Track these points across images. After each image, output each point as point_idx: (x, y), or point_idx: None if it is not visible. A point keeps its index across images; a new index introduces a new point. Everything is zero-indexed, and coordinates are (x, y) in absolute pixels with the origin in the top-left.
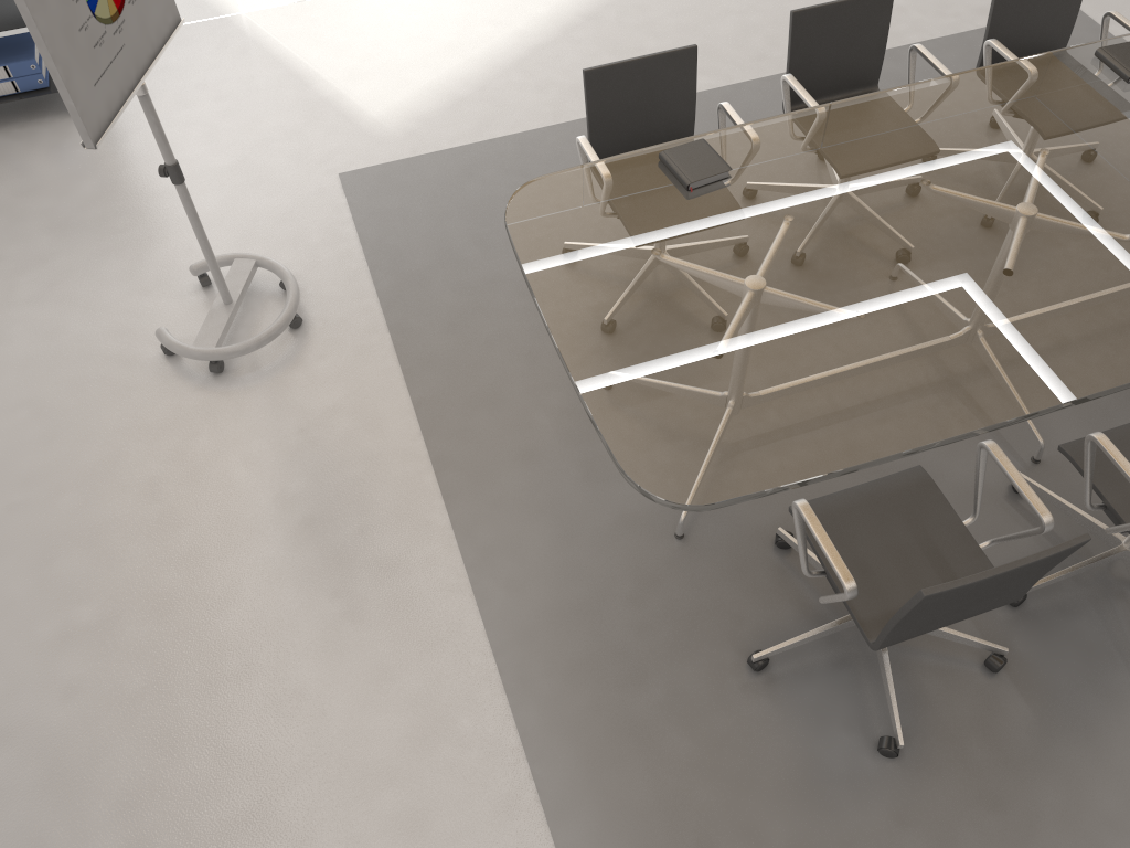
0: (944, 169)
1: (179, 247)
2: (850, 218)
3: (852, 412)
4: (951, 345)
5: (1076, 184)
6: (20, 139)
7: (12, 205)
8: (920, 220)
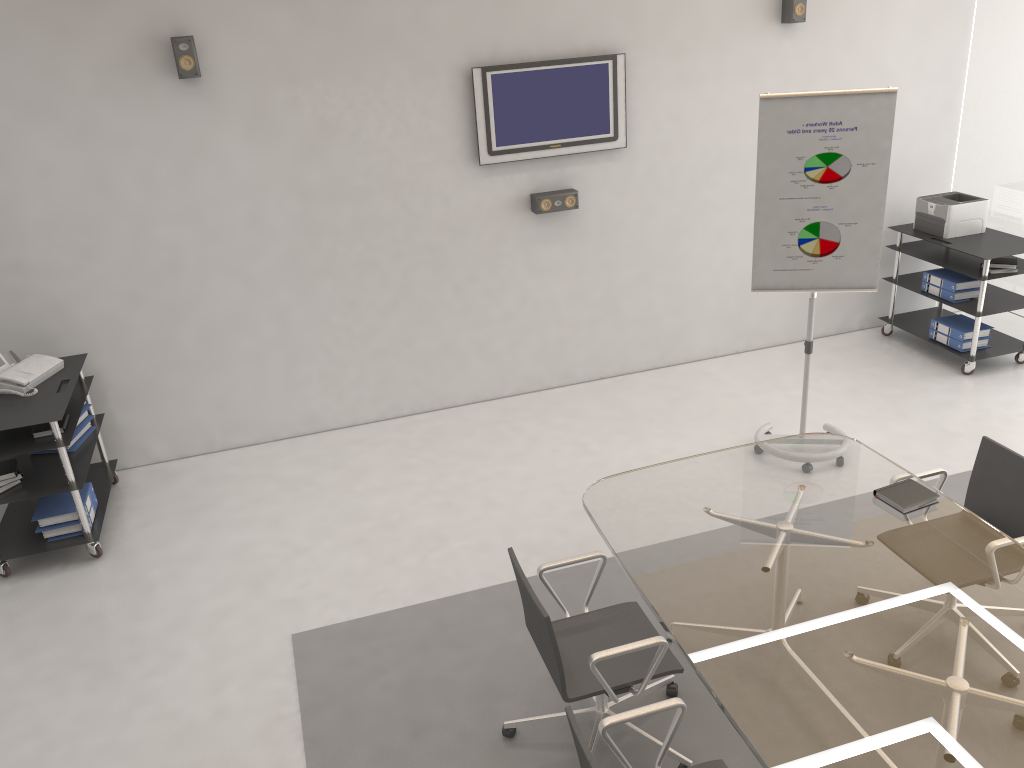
0: (988, 629)
1: (855, 427)
2: (880, 568)
3: (661, 555)
4: (739, 605)
5: (1018, 722)
6: (922, 364)
7: (861, 374)
8: (896, 606)
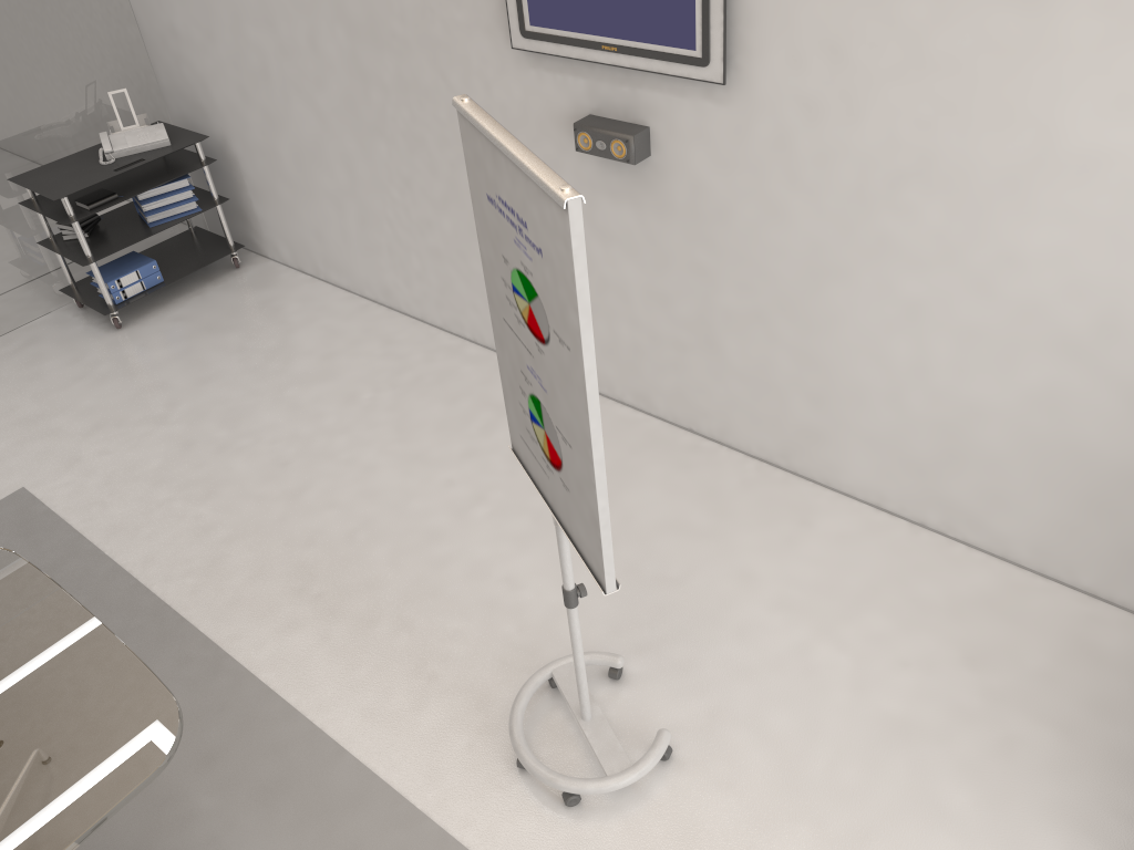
0: None
1: (744, 779)
2: None
3: None
4: None
5: None
6: None
7: (990, 722)
8: None
